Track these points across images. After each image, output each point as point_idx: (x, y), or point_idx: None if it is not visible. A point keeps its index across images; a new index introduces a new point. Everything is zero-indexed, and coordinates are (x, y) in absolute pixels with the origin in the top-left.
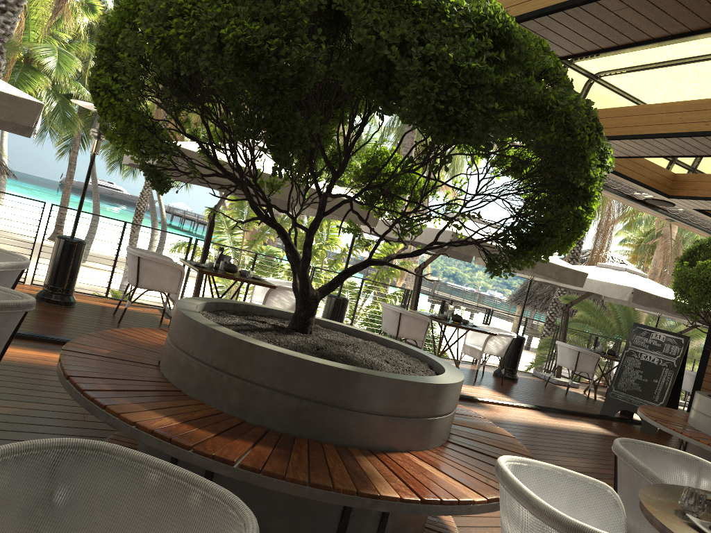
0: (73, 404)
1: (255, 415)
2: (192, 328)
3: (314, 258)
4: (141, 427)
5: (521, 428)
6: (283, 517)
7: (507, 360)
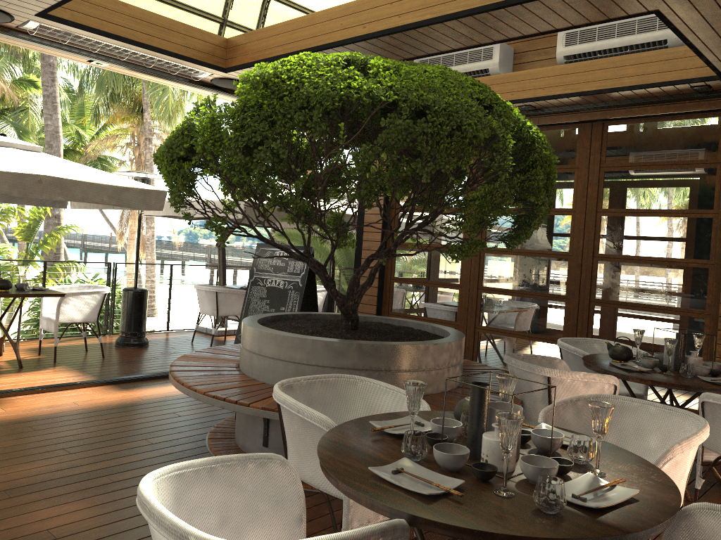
0: None
1: None
2: None
3: None
4: None
5: (9, 428)
6: None
7: (127, 322)
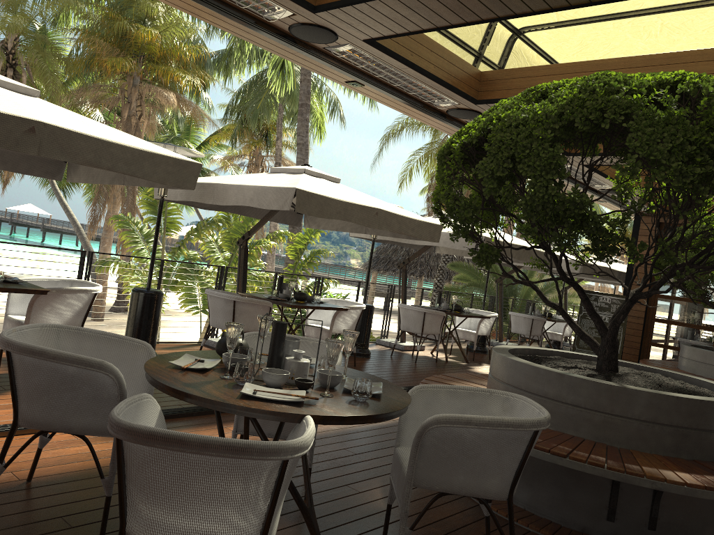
0: (389, 471)
1: (688, 452)
2: (604, 390)
3: (249, 259)
4: (694, 486)
5: None
6: (711, 525)
7: (479, 336)
